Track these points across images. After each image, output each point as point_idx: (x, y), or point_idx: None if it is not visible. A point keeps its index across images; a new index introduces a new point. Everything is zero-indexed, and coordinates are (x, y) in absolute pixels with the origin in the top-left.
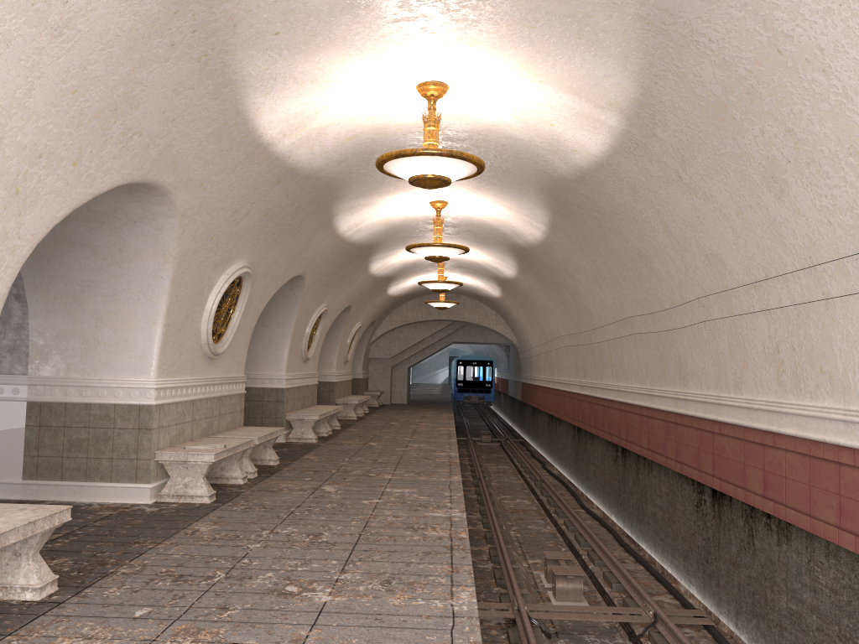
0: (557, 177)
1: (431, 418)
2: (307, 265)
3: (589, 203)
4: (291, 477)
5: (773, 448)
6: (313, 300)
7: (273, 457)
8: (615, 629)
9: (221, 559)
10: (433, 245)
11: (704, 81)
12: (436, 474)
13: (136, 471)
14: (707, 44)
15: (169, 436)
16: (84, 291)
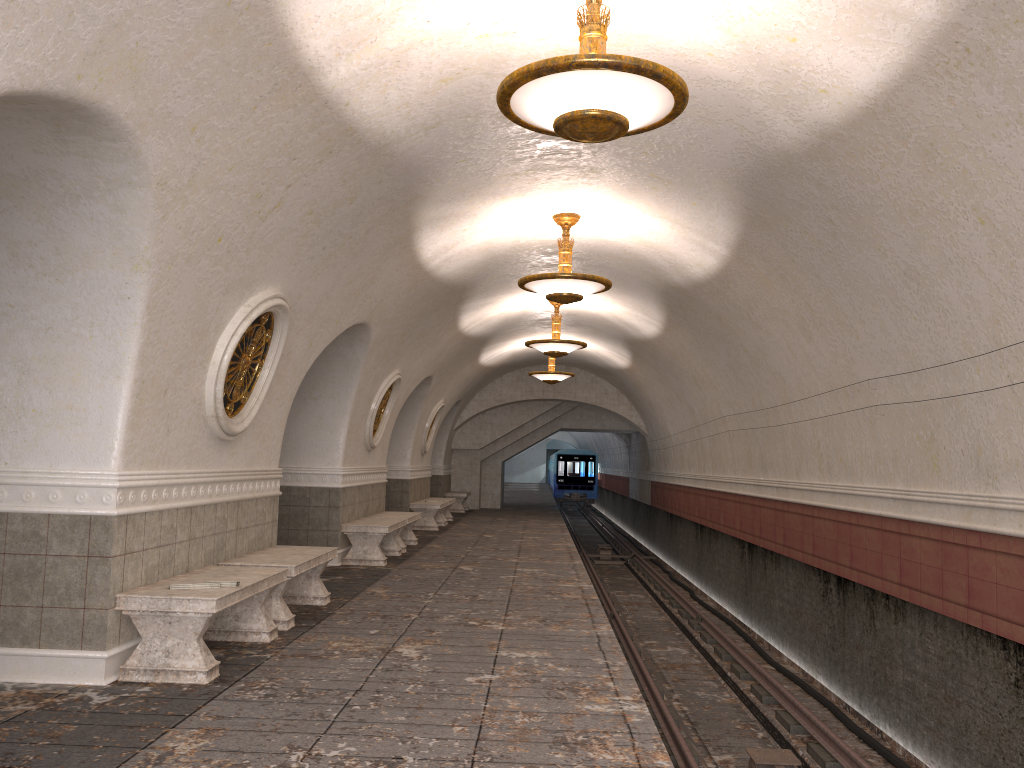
0: (773, 152)
1: (538, 529)
2: (374, 308)
3: (822, 195)
4: (347, 628)
5: None
6: (381, 363)
7: (321, 593)
8: None
9: None
10: (560, 276)
11: None
12: (571, 621)
13: (82, 629)
14: None
15: (144, 567)
16: None
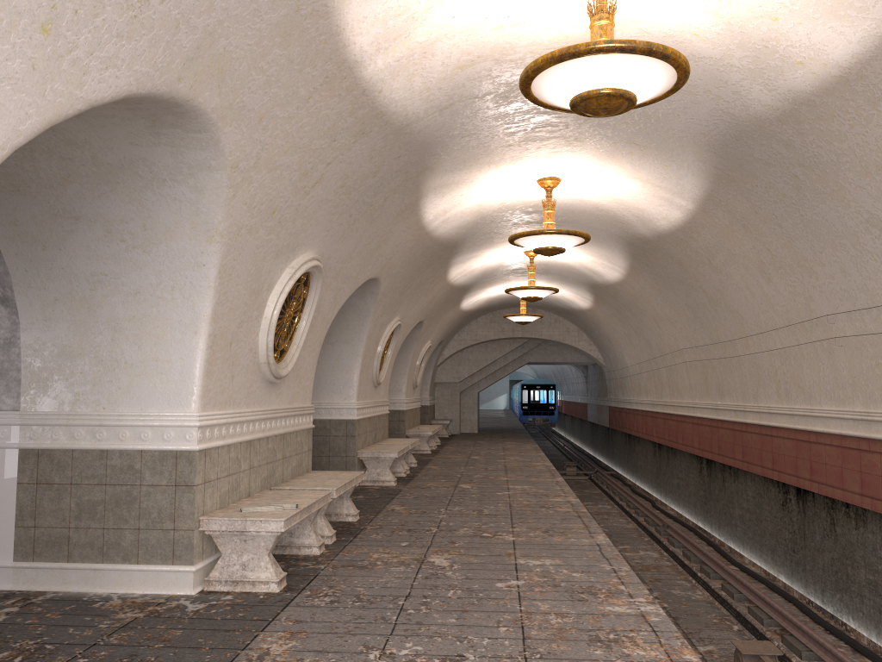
0: (745, 118)
1: (516, 450)
2: (384, 265)
3: (789, 154)
4: (381, 541)
5: None
6: (386, 312)
7: (352, 511)
8: None
9: None
10: (547, 232)
11: None
12: (571, 532)
13: (173, 547)
14: None
15: (218, 493)
16: (95, 289)
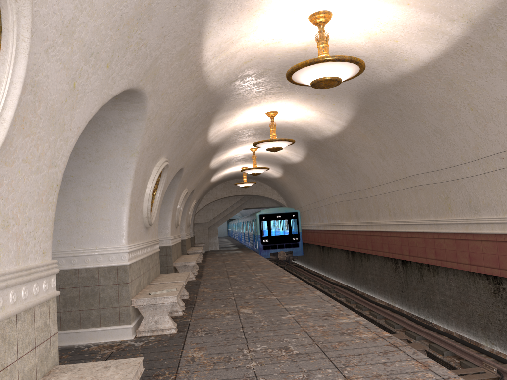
0: (377, 83)
1: (247, 256)
2: (187, 161)
3: (397, 99)
4: (209, 306)
5: None
6: (182, 186)
7: (186, 293)
8: None
9: None
10: (274, 140)
11: None
12: (302, 291)
13: (119, 316)
14: None
15: (135, 287)
16: (67, 184)
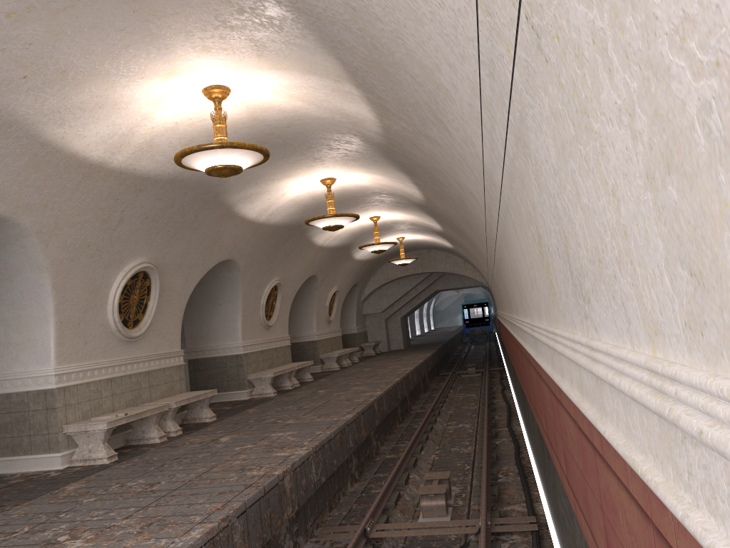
0: (378, 143)
1: (405, 360)
2: (231, 250)
3: (411, 161)
4: (208, 431)
5: (530, 363)
6: (258, 277)
7: (209, 415)
8: (458, 540)
9: (45, 515)
10: (322, 217)
11: (354, 45)
12: (336, 414)
13: (48, 444)
14: (325, 13)
15: (80, 411)
16: None
